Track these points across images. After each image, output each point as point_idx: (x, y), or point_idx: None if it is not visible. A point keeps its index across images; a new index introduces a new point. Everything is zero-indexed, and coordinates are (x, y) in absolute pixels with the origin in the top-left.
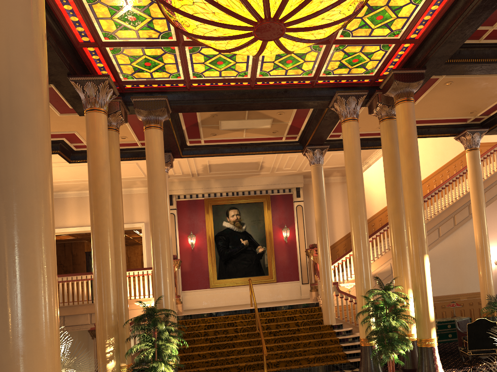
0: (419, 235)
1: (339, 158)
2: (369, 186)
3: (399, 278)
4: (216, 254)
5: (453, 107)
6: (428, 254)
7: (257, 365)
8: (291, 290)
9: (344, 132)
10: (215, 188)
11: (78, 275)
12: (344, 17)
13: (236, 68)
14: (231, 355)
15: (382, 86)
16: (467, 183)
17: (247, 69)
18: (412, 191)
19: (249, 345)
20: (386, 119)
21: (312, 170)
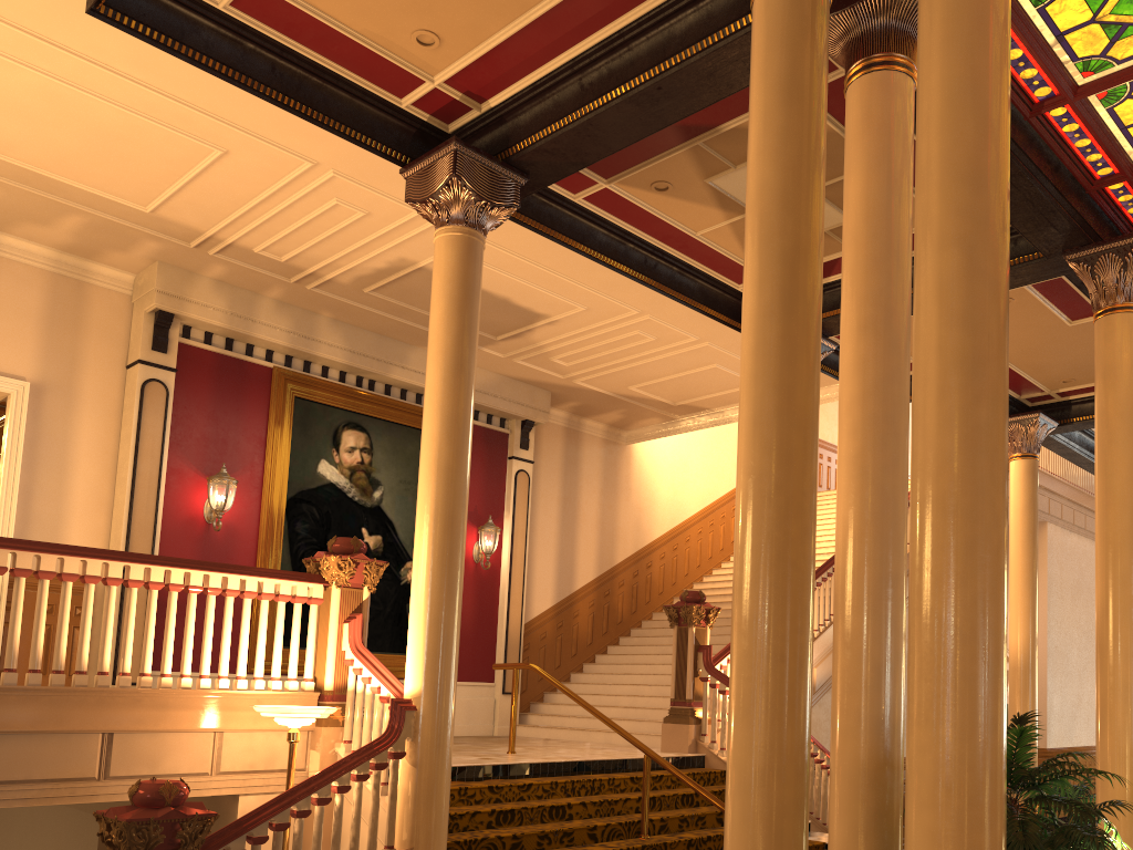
0: None
1: (698, 382)
2: (653, 469)
3: None
4: (284, 559)
5: (1074, 359)
6: None
7: None
8: (472, 708)
9: (1121, 335)
10: (329, 347)
11: None
12: None
13: (1125, 39)
14: None
15: None
16: (822, 516)
17: (1132, 58)
18: None
19: None
20: None
21: None
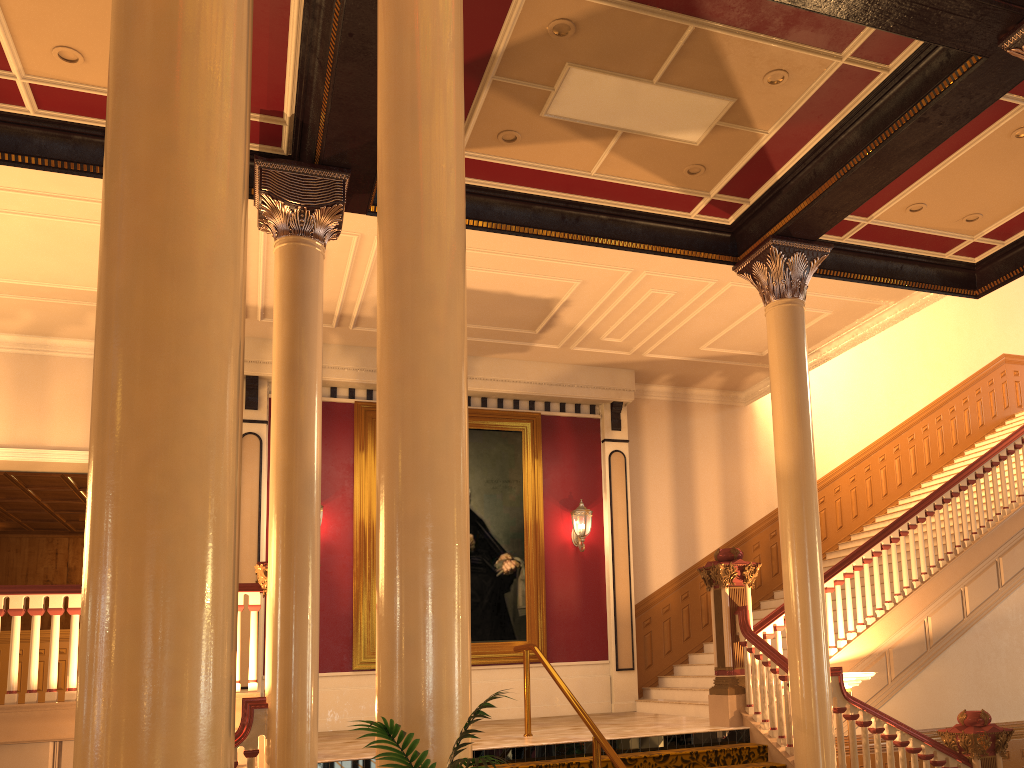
0: None
1: (763, 326)
2: None
3: None
4: None
5: None
6: None
7: None
8: (586, 686)
9: None
10: None
11: None
12: None
13: None
14: None
15: None
16: None
17: None
18: None
19: None
20: None
21: (777, 315)
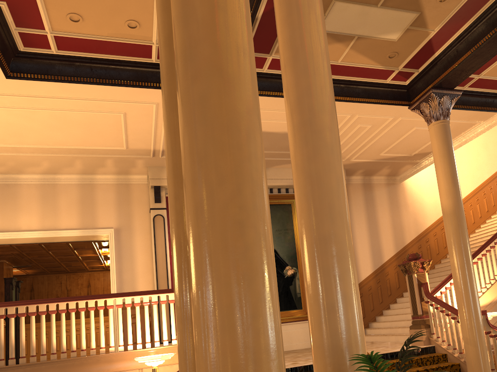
0: None
1: (414, 139)
2: (419, 191)
3: None
4: None
5: None
6: None
7: None
8: None
9: None
10: None
11: (9, 306)
12: None
13: None
14: None
15: None
16: None
17: None
18: None
19: None
20: None
21: (436, 129)
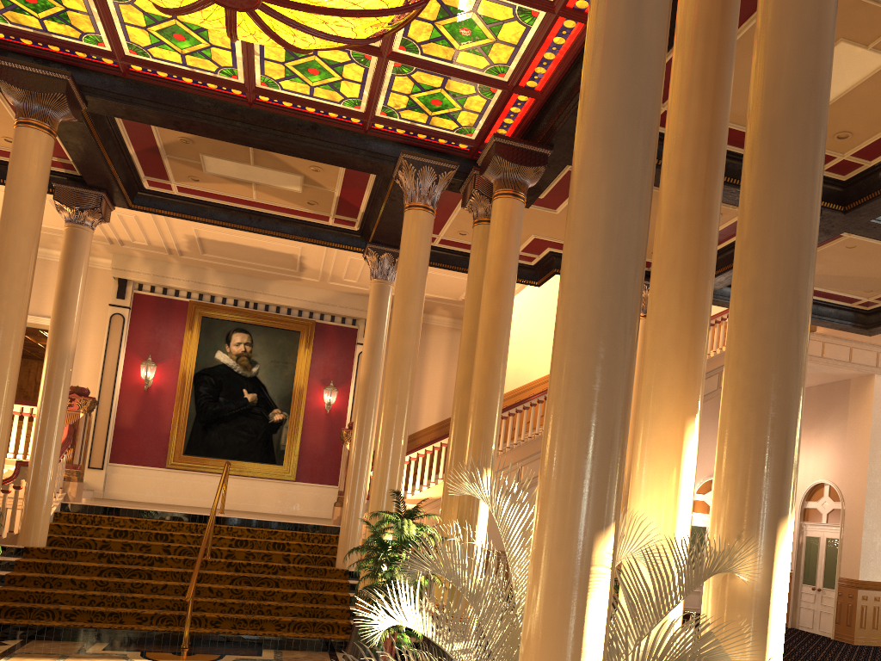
0: (483, 432)
1: (443, 283)
2: None
3: (448, 503)
4: (191, 407)
5: None
6: (493, 468)
7: (179, 619)
8: (319, 500)
9: (405, 226)
10: (213, 287)
11: None
12: (387, 8)
13: (213, 57)
14: (137, 592)
15: (481, 162)
16: None
17: (236, 64)
18: (487, 353)
19: (180, 579)
20: (483, 222)
21: (372, 288)
